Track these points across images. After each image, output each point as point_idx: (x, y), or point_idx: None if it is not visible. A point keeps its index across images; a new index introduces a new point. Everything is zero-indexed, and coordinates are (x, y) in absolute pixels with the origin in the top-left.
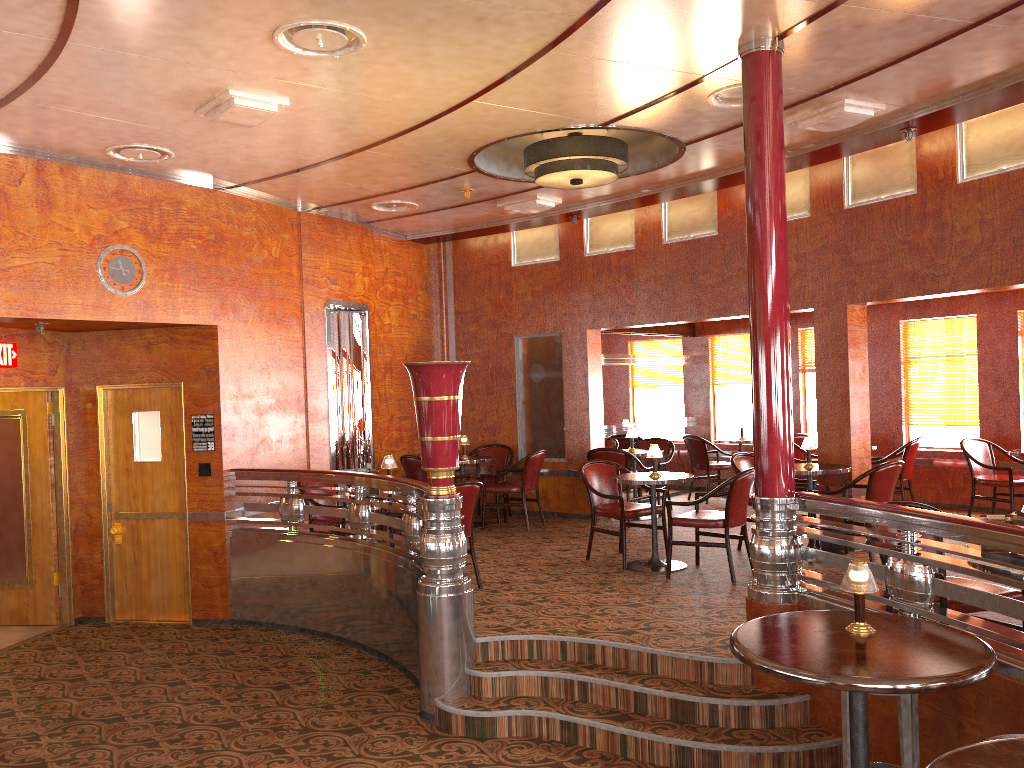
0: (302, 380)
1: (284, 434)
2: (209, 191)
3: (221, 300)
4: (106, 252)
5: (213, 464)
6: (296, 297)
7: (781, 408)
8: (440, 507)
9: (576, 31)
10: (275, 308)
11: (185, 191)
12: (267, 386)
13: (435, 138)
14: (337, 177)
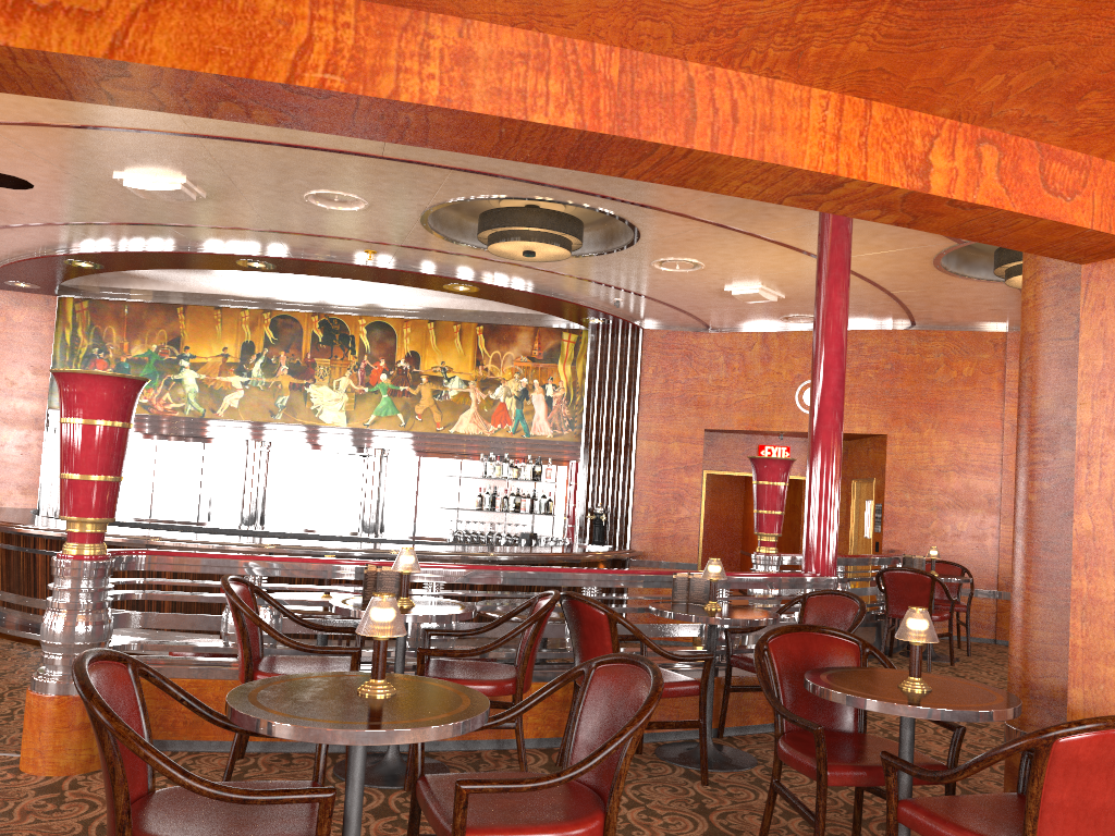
0: (996, 484)
1: (964, 530)
2: (888, 331)
3: (893, 415)
4: (801, 385)
5: (879, 543)
6: (994, 409)
7: (808, 497)
8: (752, 560)
9: (734, 227)
10: (962, 420)
11: (867, 335)
12: (944, 486)
13: (898, 277)
14: (946, 307)
